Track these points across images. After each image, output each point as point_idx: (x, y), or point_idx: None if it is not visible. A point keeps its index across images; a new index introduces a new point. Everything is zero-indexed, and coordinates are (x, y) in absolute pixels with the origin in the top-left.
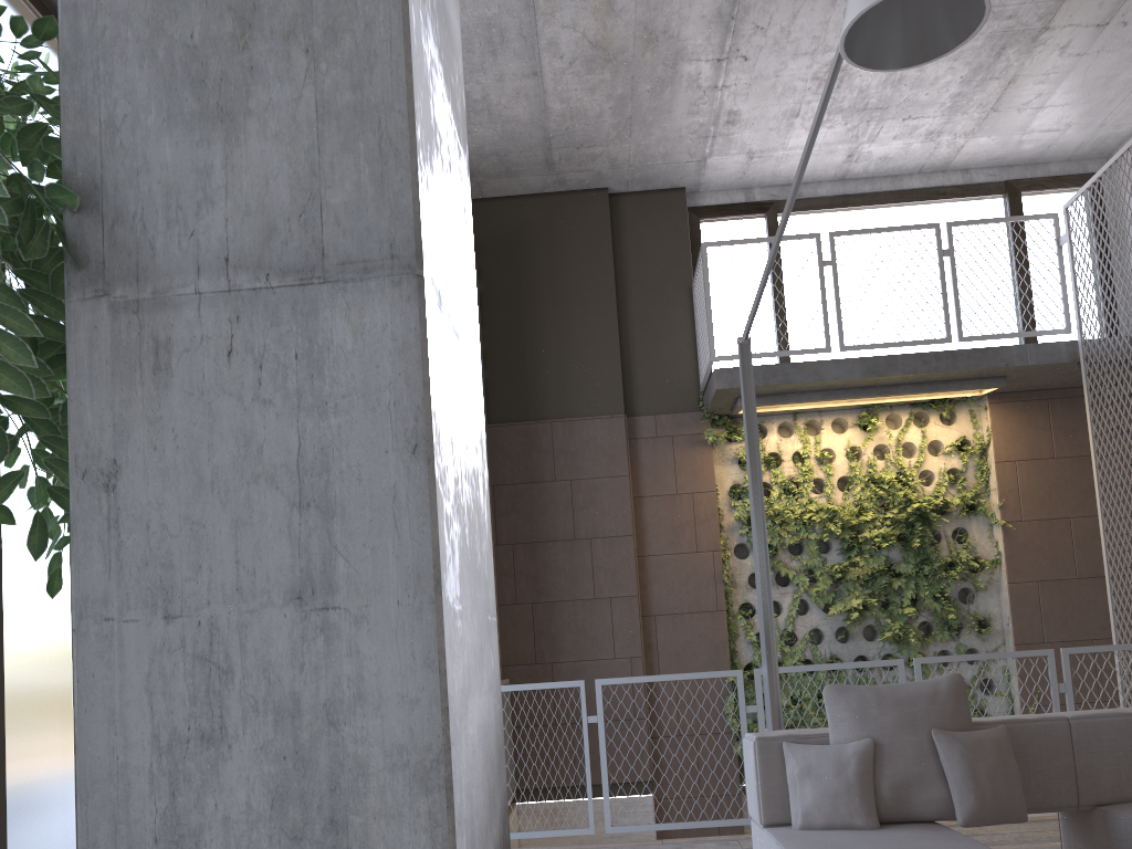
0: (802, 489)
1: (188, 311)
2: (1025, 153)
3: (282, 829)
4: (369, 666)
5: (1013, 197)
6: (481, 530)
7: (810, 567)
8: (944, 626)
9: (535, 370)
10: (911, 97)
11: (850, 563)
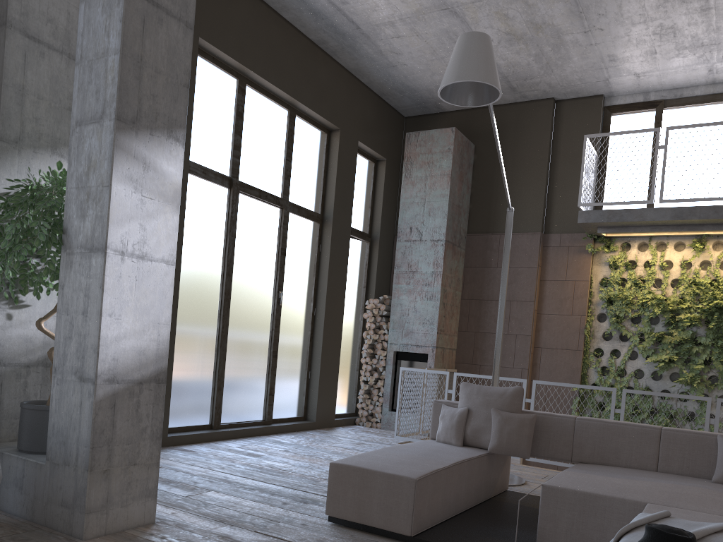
0: (646, 284)
1: (75, 255)
2: None
3: (77, 356)
4: (90, 328)
5: None
6: (156, 302)
7: (642, 332)
8: None
9: (496, 205)
10: None
11: (669, 333)
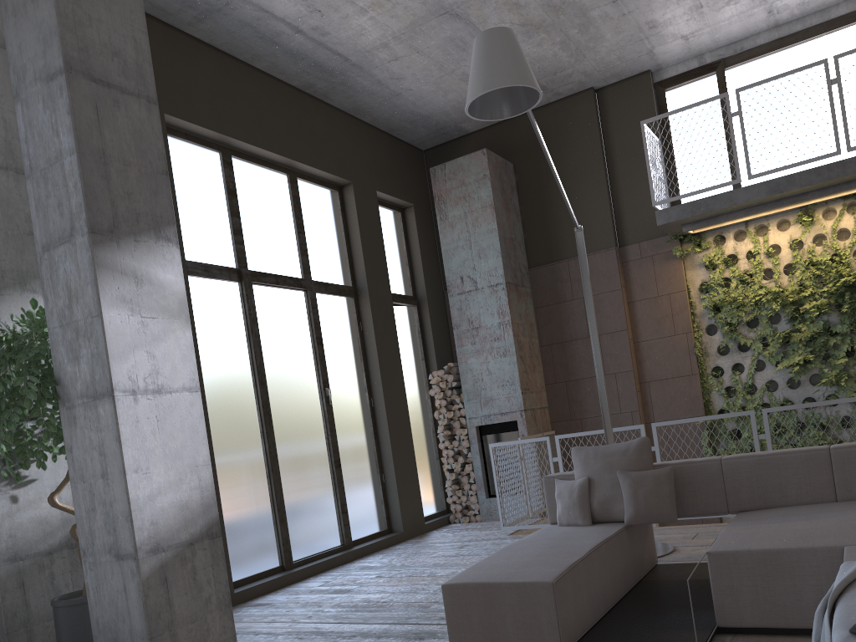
0: (754, 278)
1: (77, 408)
2: None
3: (106, 530)
4: (115, 492)
5: None
6: (187, 441)
7: (764, 336)
8: None
9: (555, 227)
10: None
11: (796, 329)
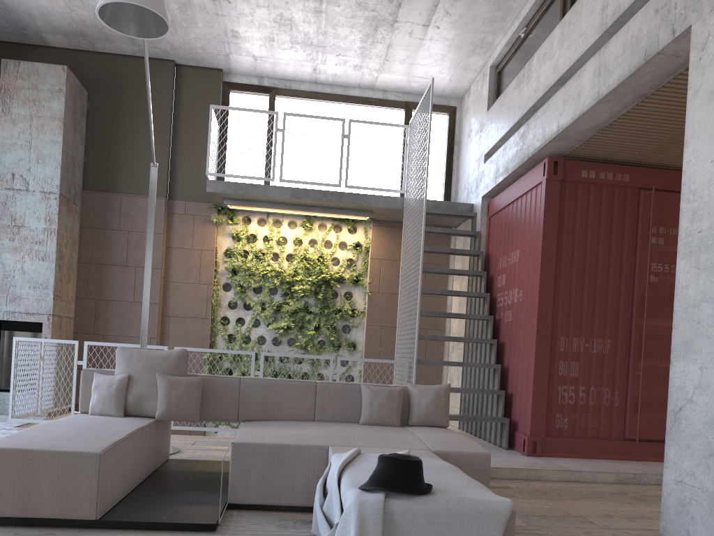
0: (266, 257)
1: None
2: (414, 87)
3: None
4: None
5: (407, 111)
6: None
7: (264, 302)
8: (331, 344)
9: (116, 163)
10: (336, 44)
11: (286, 302)
